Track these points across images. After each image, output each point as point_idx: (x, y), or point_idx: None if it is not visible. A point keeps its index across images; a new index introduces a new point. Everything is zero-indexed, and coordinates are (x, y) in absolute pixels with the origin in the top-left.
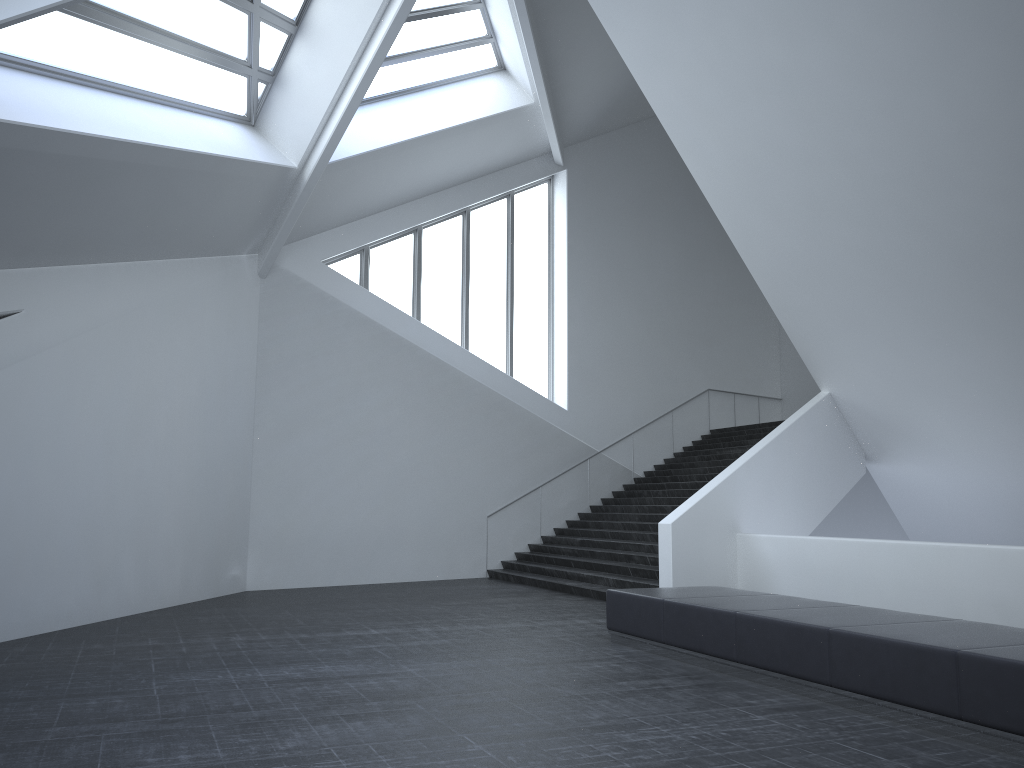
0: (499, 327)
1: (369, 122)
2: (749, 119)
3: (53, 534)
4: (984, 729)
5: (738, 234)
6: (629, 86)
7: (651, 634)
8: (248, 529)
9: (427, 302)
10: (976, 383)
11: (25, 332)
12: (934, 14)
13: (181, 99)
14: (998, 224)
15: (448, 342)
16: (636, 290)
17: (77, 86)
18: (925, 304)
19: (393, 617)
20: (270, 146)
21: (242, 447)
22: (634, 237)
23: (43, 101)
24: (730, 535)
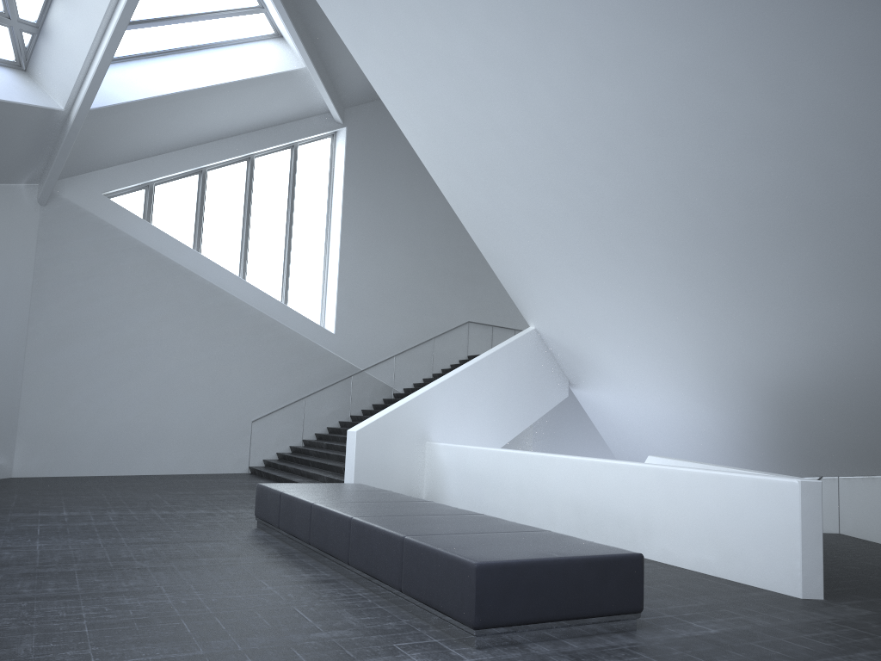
0: (277, 260)
1: (143, 74)
2: (431, 93)
3: None
4: (411, 599)
5: (447, 191)
6: None
7: (274, 521)
8: (17, 424)
9: (209, 235)
10: (622, 325)
11: None
12: (524, 15)
13: None
14: (604, 194)
15: (223, 270)
16: (406, 234)
17: None
18: (576, 257)
19: (104, 502)
20: (38, 89)
21: (12, 352)
22: (407, 189)
23: None
24: (419, 443)
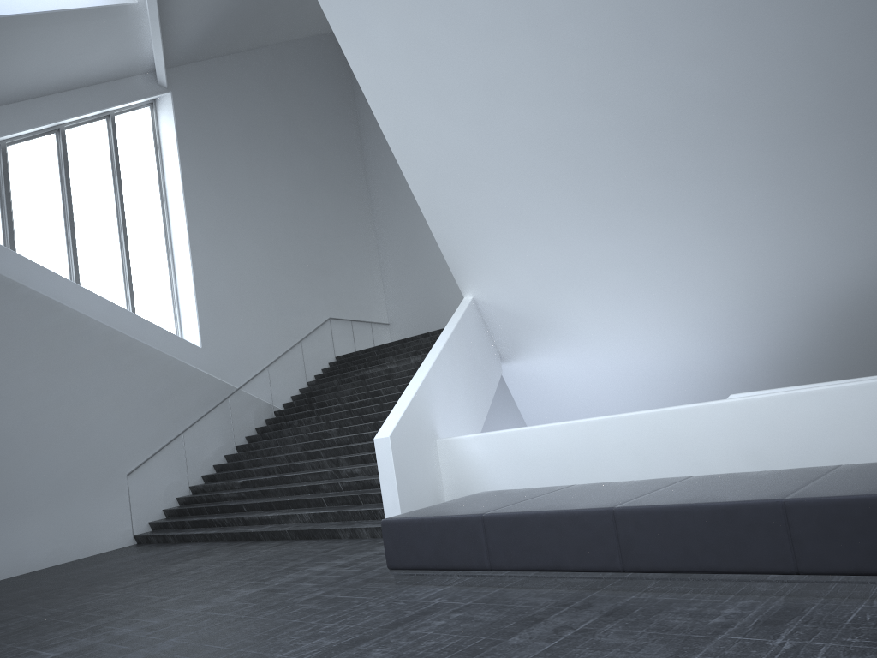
0: (114, 262)
1: None
2: None
3: None
4: None
5: (397, 133)
6: (232, 7)
7: (467, 562)
8: None
9: (22, 233)
10: (629, 265)
11: None
12: None
13: None
14: (692, 88)
15: (57, 277)
16: (254, 221)
17: None
18: (594, 188)
19: (60, 623)
20: None
21: None
22: (246, 168)
23: None
24: (432, 442)
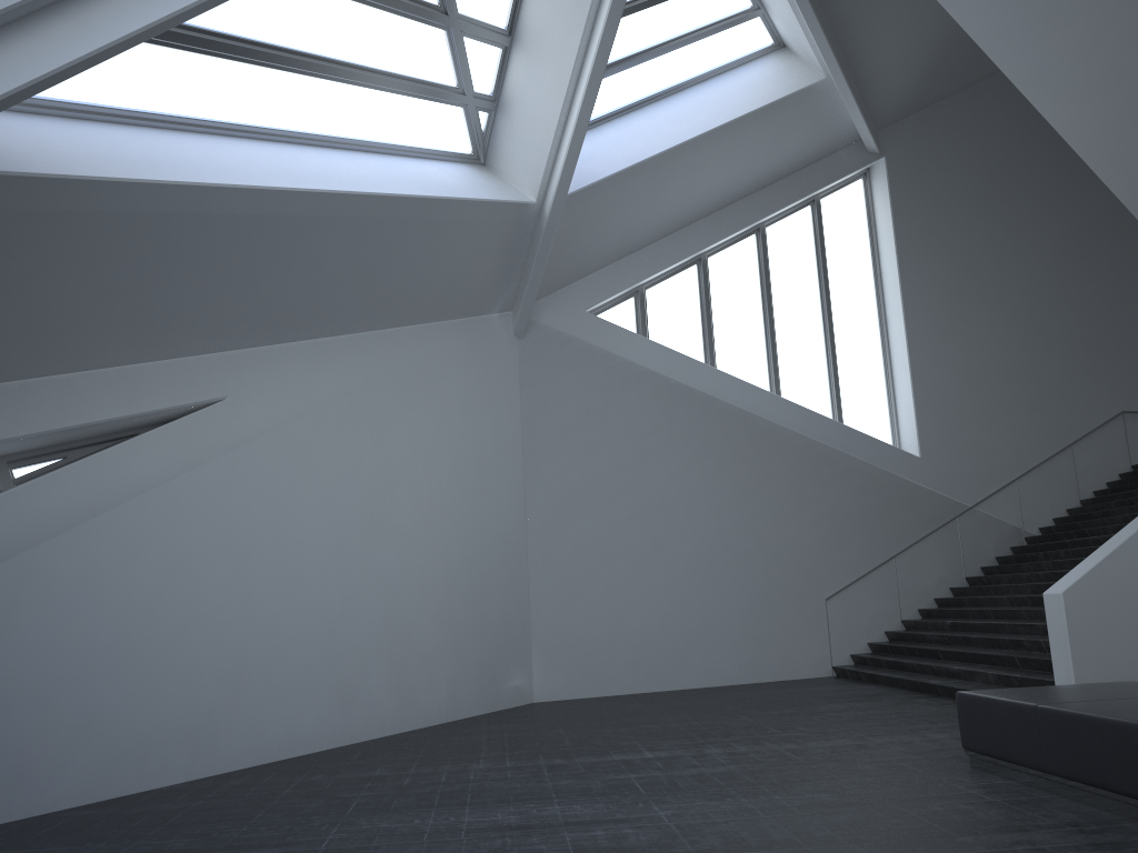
0: (818, 363)
1: (619, 138)
2: (1109, 8)
3: (281, 646)
4: None
5: (1123, 183)
6: (955, 36)
7: (1024, 758)
8: (529, 630)
9: (722, 343)
10: None
11: (229, 421)
12: None
13: (388, 143)
14: None
15: (751, 388)
16: (999, 294)
17: (258, 141)
18: None
19: (684, 734)
20: (502, 183)
21: (512, 534)
22: (988, 227)
23: (209, 159)
24: None
